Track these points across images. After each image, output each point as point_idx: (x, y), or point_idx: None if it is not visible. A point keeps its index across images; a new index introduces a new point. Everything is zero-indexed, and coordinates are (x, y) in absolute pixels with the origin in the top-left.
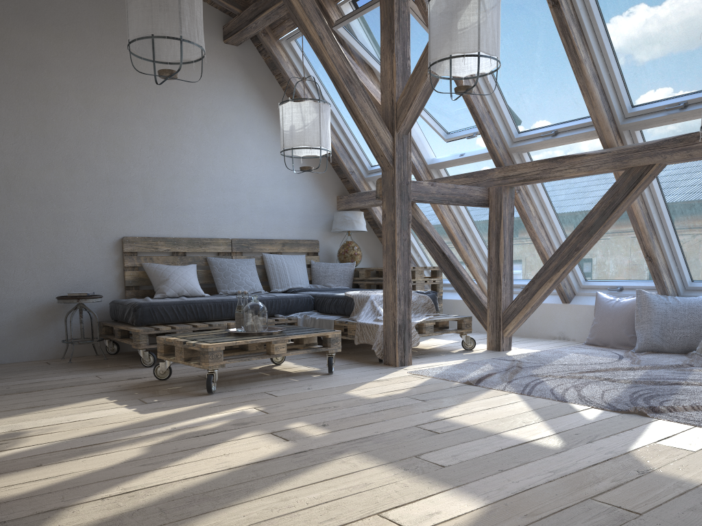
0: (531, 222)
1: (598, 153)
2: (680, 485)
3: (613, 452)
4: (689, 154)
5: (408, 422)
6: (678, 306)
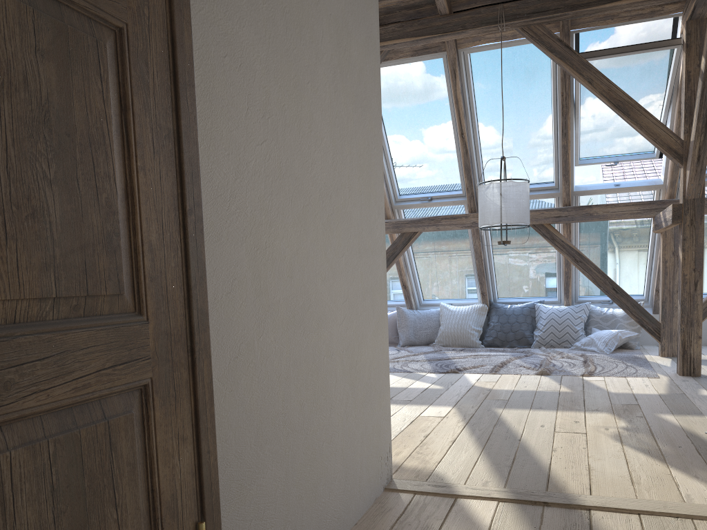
0: None
1: None
2: (507, 391)
3: (467, 386)
4: (437, 228)
5: None
6: (421, 316)
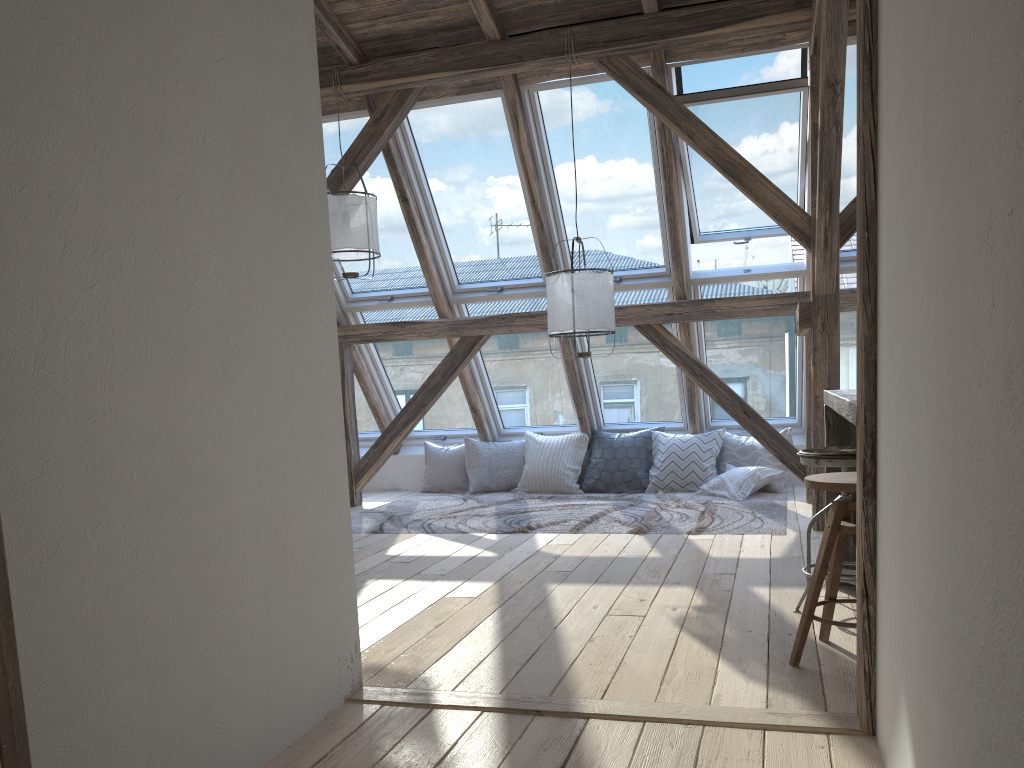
0: (365, 378)
1: (436, 321)
2: (578, 558)
3: (530, 552)
4: (510, 330)
5: (376, 560)
6: (499, 450)
